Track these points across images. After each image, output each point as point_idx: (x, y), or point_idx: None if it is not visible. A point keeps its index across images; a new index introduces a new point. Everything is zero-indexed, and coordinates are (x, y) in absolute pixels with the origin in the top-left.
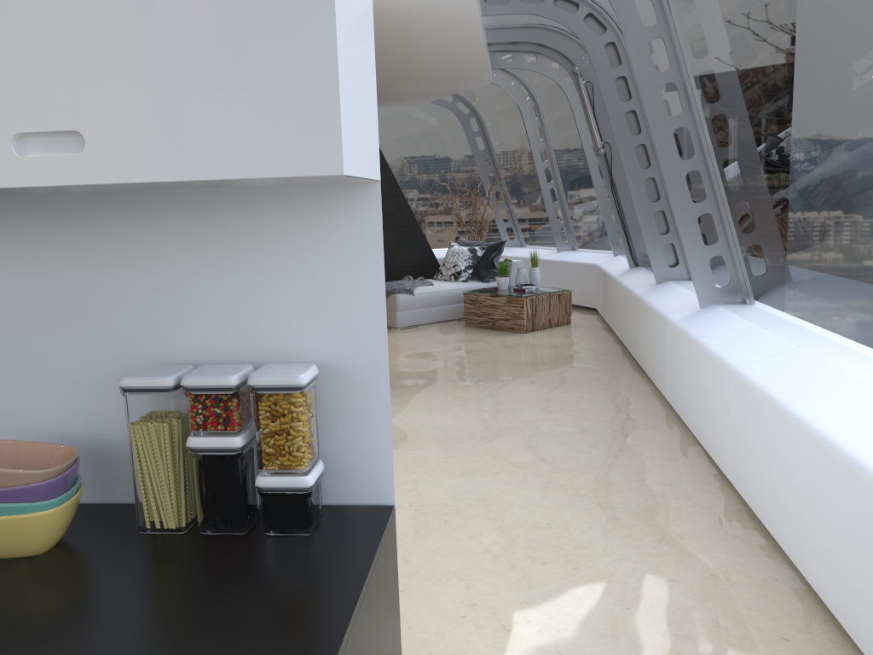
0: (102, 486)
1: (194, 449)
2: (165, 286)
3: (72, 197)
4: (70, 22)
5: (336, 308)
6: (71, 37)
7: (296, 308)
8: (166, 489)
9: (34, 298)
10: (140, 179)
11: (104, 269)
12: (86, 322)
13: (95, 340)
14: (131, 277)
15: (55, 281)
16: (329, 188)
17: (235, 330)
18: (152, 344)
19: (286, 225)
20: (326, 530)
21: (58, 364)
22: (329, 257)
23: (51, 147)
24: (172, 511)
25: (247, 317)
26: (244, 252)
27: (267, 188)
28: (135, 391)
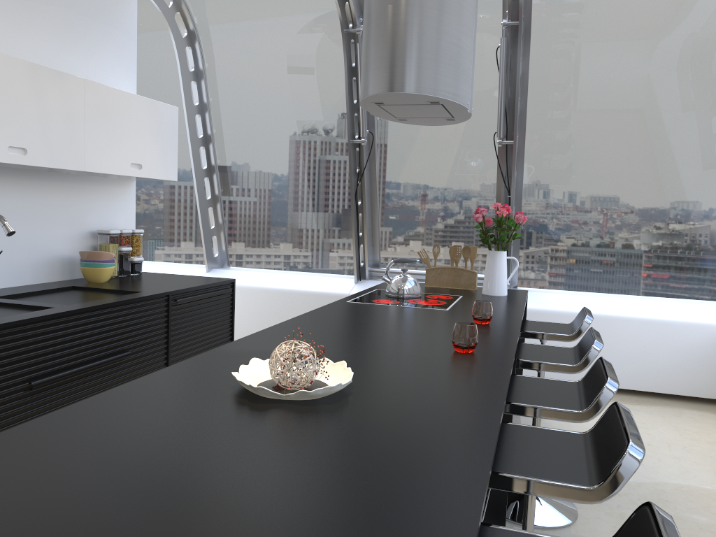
0: (71, 273)
1: (124, 251)
2: (92, 206)
3: (72, 175)
4: (142, 139)
5: (126, 214)
6: (142, 142)
7: (119, 214)
8: (117, 264)
9: (59, 208)
10: (150, 177)
11: (78, 199)
12: (72, 216)
13: (74, 223)
14: (84, 202)
15: (65, 202)
16: (126, 180)
17: (106, 220)
18: (87, 224)
19: (118, 190)
20: (142, 273)
21: (63, 231)
22: (126, 199)
23: (133, 167)
24: (117, 270)
25: (109, 216)
26: (109, 197)
27: (115, 178)
28: (113, 234)
